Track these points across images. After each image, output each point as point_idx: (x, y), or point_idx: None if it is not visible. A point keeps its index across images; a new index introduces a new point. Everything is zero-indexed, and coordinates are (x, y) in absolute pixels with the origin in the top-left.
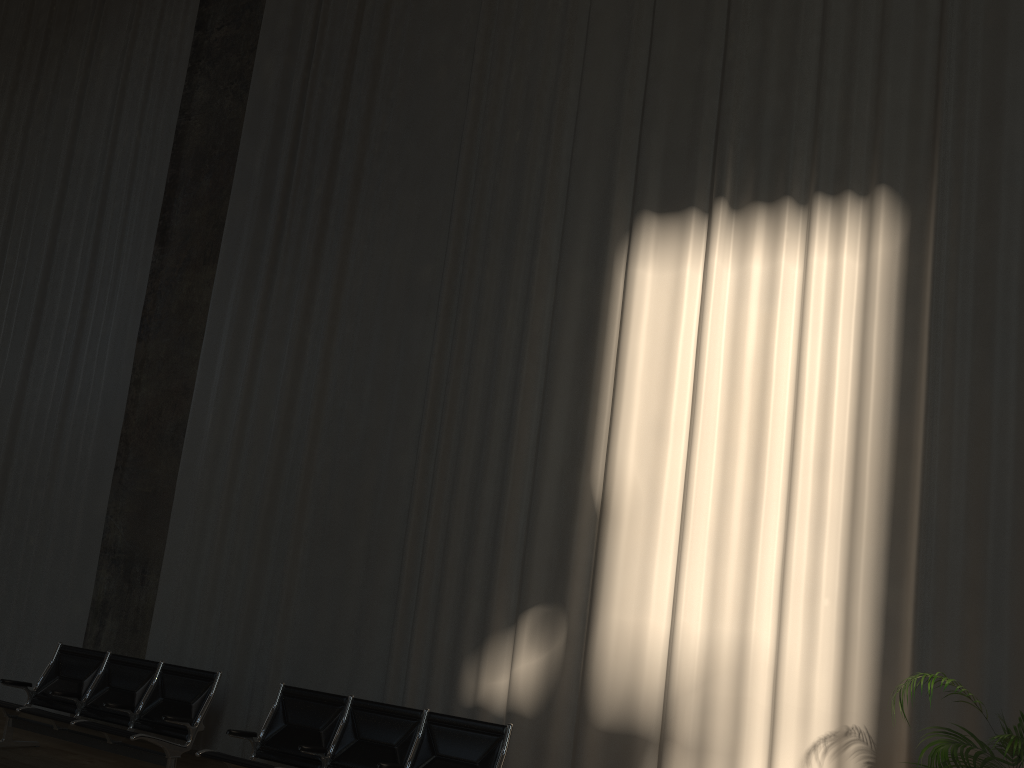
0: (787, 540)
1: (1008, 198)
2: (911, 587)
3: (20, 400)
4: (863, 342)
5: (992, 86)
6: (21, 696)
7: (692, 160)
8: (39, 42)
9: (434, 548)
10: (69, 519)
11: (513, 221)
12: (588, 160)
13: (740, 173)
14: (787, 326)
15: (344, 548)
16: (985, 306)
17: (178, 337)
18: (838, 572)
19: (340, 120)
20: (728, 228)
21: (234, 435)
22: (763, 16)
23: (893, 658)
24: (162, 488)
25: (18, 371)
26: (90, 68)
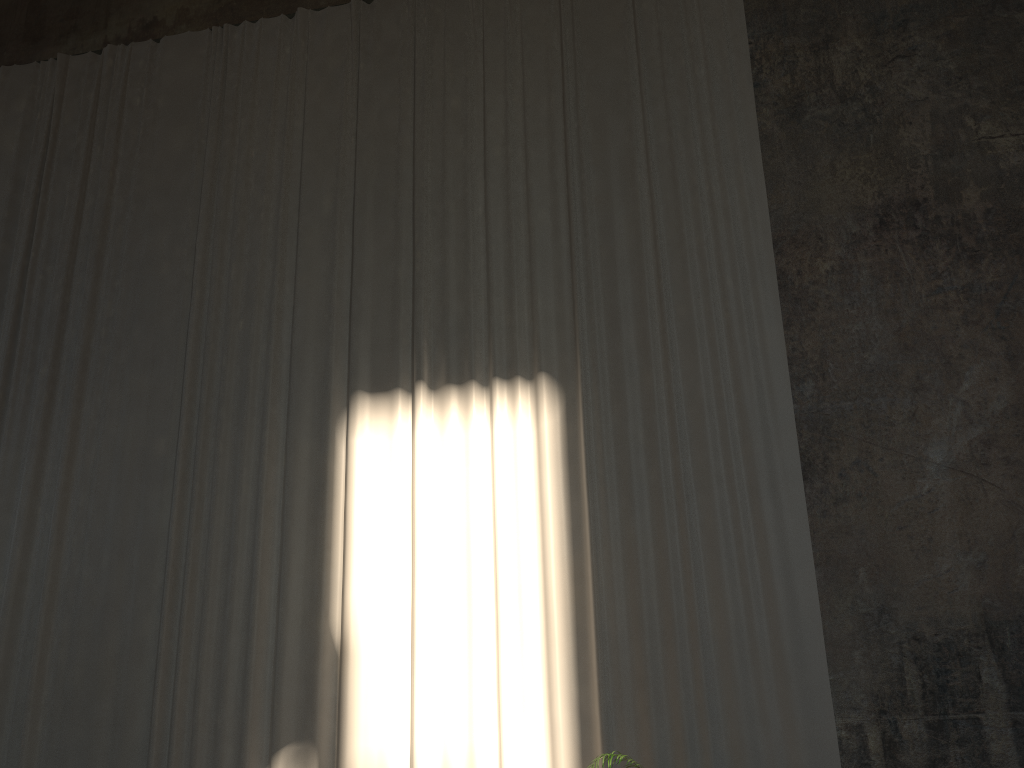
0: (499, 659)
1: (630, 383)
2: (595, 686)
3: None
4: (541, 494)
5: (611, 301)
6: None
7: (395, 350)
8: None
9: (184, 703)
10: None
11: (242, 399)
12: (306, 347)
13: (434, 360)
14: (482, 483)
15: (89, 714)
16: (624, 463)
17: None
18: (541, 681)
19: (64, 305)
20: (429, 405)
21: None
22: (441, 238)
23: (589, 746)
24: None
25: None
26: None
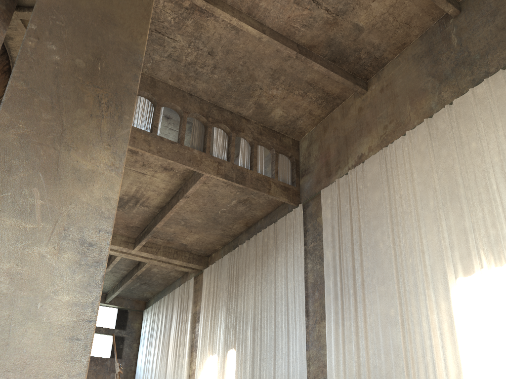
0: None
1: None
2: None
3: (274, 377)
4: None
5: None
6: None
7: (470, 257)
8: (260, 259)
9: None
10: None
11: (416, 289)
12: (435, 264)
13: (488, 258)
14: None
15: None
16: None
17: (318, 347)
18: None
19: (353, 266)
20: (489, 278)
21: None
22: (480, 204)
23: None
24: None
25: (272, 367)
26: (276, 264)
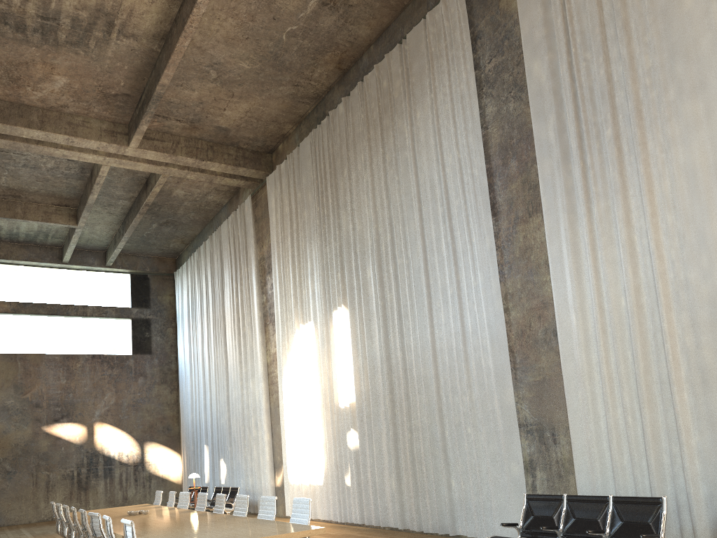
0: None
1: None
2: None
3: (433, 343)
4: None
5: None
6: (493, 532)
7: None
8: (377, 127)
9: None
10: (489, 410)
11: None
12: None
13: None
14: None
15: None
16: None
17: (526, 271)
18: None
19: (608, 76)
20: None
21: (598, 324)
22: None
23: None
24: (548, 375)
25: (425, 326)
26: (412, 127)
